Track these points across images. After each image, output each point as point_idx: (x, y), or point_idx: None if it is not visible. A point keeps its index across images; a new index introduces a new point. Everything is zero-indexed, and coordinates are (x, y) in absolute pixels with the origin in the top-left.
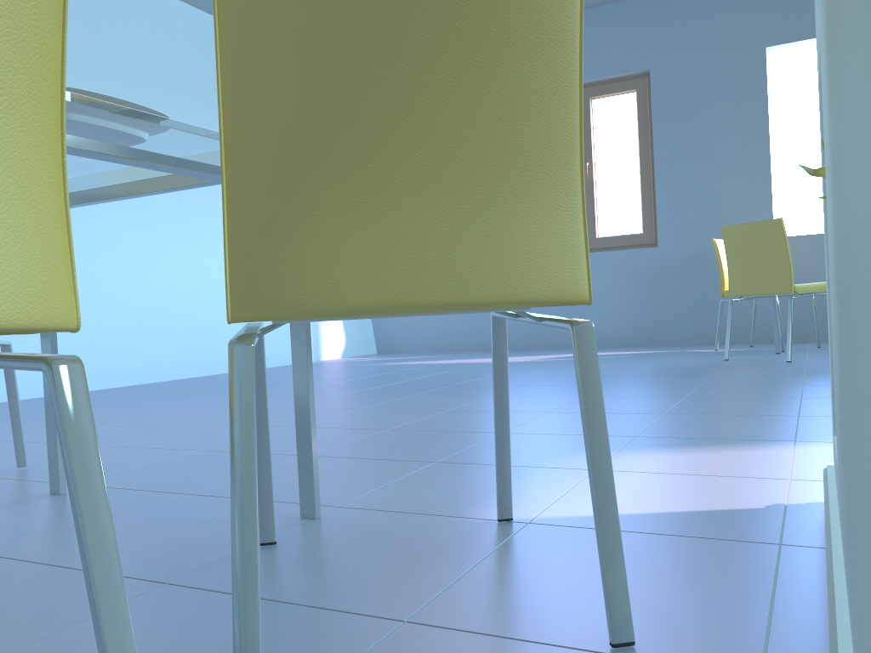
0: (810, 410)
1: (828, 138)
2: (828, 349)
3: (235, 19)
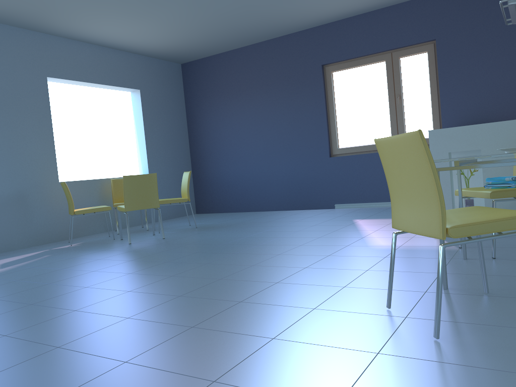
0: (309, 237)
1: None
2: (124, 236)
3: None
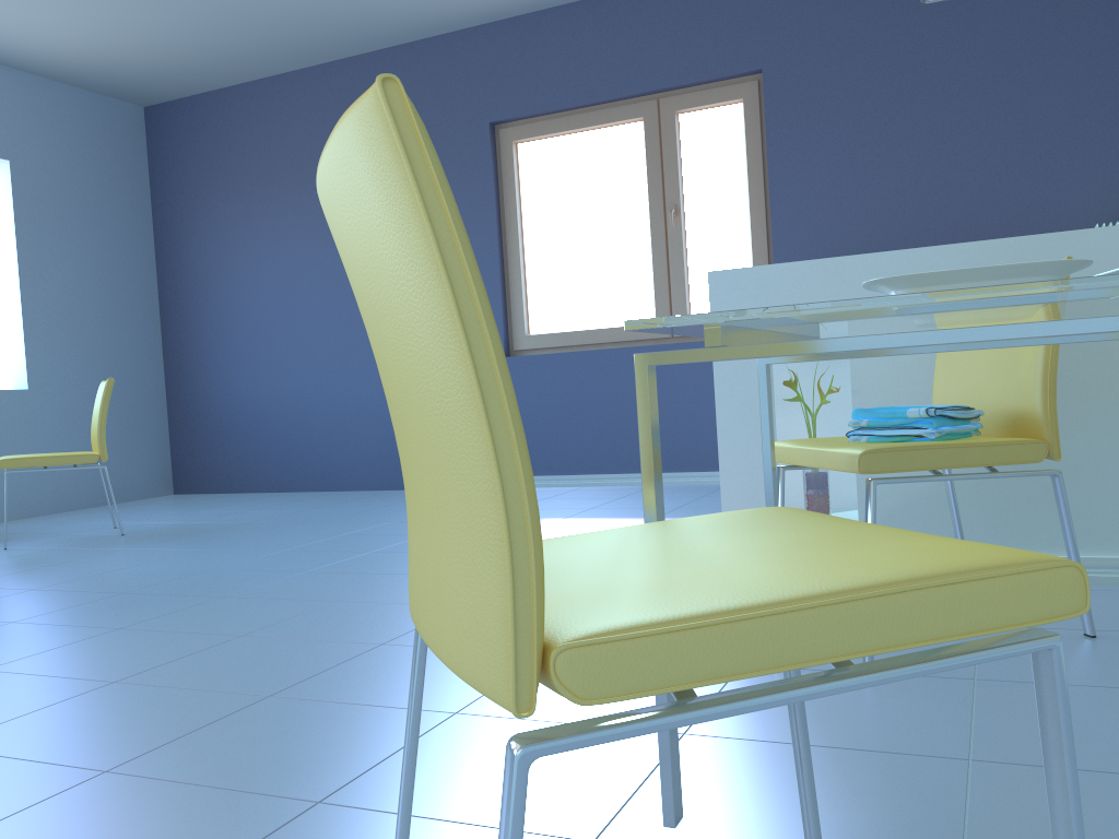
0: (384, 571)
1: None
2: None
3: None
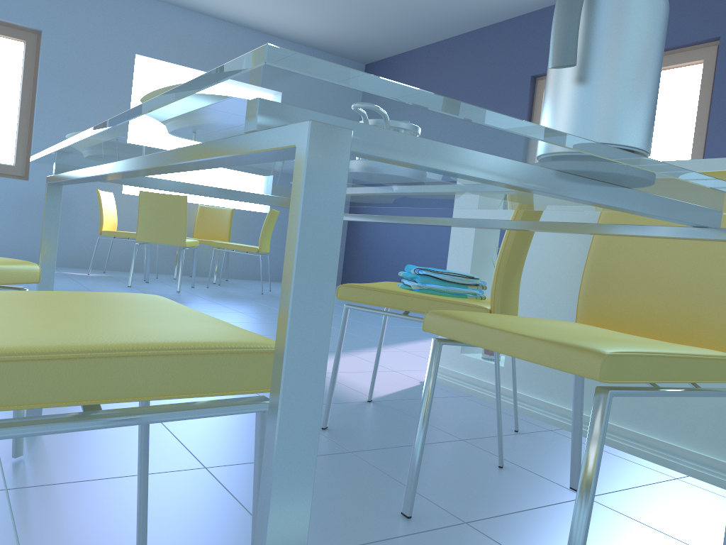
0: None
1: (577, 277)
2: (169, 281)
3: (526, 213)
